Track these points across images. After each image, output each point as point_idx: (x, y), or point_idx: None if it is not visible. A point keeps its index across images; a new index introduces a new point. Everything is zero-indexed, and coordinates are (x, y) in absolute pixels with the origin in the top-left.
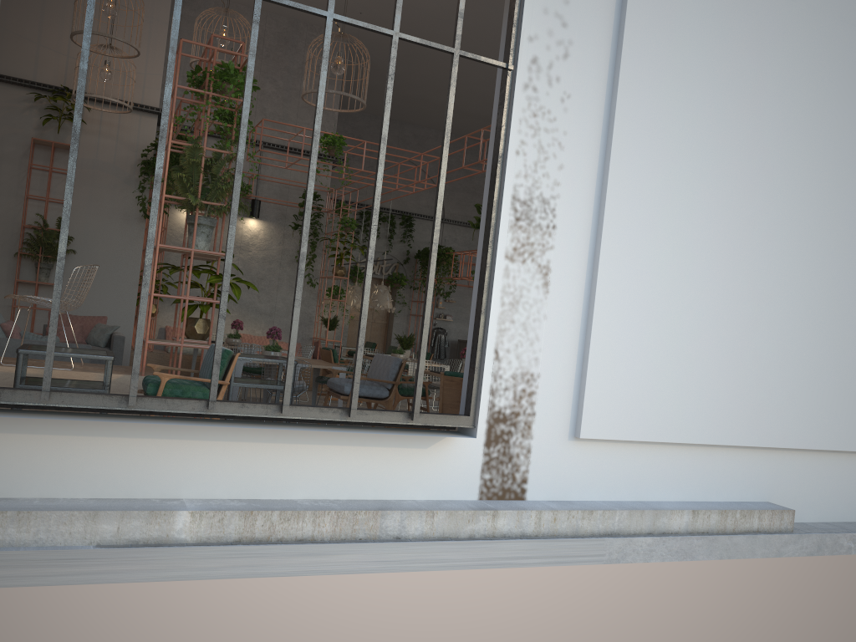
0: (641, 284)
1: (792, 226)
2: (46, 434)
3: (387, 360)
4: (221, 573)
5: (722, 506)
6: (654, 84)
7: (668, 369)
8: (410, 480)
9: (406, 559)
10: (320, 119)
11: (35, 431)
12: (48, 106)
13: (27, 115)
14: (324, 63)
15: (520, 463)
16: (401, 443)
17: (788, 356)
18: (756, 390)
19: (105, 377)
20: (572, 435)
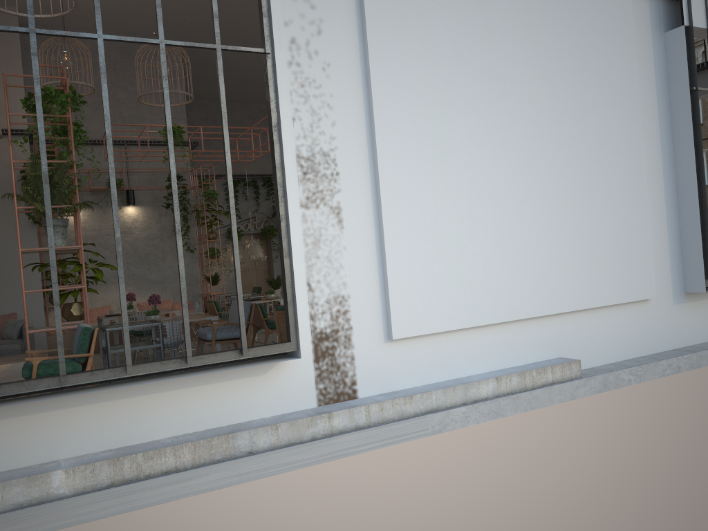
0: (420, 206)
1: (537, 135)
2: None
3: None
4: (100, 514)
5: (521, 369)
6: (399, 42)
7: (456, 269)
8: (256, 403)
9: (260, 468)
10: (109, 125)
11: None
12: None
13: None
14: (103, 77)
15: (347, 370)
16: (242, 374)
17: (554, 239)
18: (532, 271)
19: None
20: (386, 338)
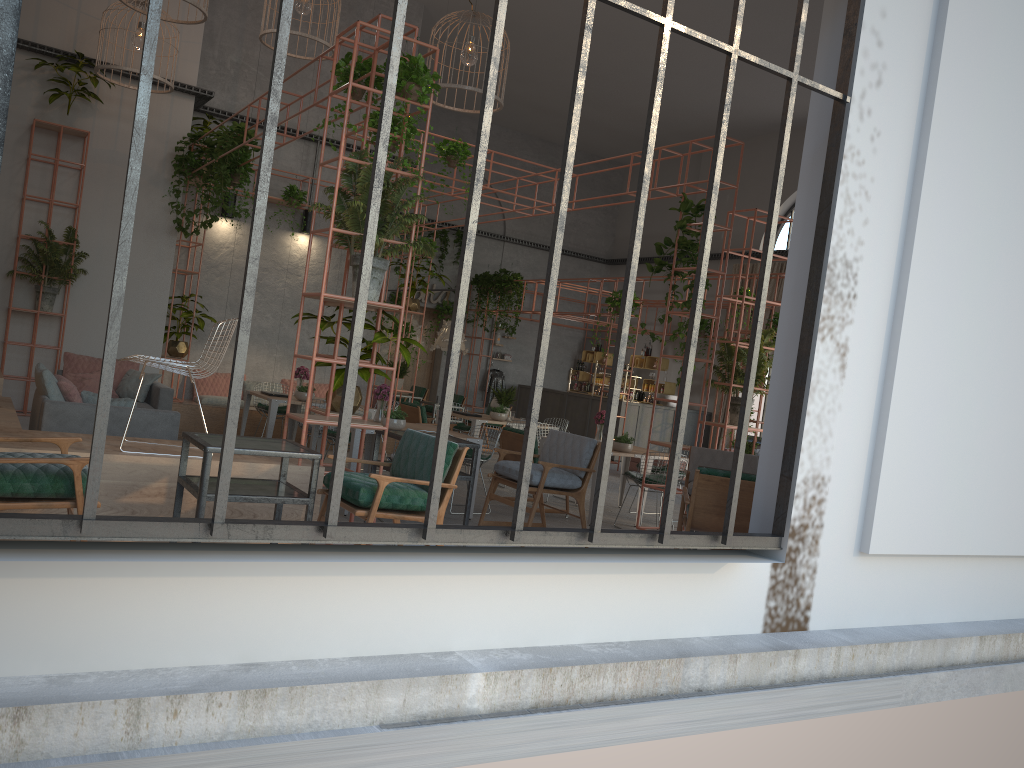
0: (938, 367)
1: None
2: (300, 575)
3: (575, 441)
4: (520, 750)
5: (1001, 629)
6: (966, 123)
7: (956, 467)
8: (694, 613)
9: (711, 717)
10: (650, 161)
11: (288, 572)
12: (54, 77)
13: (23, 88)
14: (659, 86)
15: (805, 586)
16: (688, 568)
17: None
18: None
19: (282, 474)
20: (857, 549)
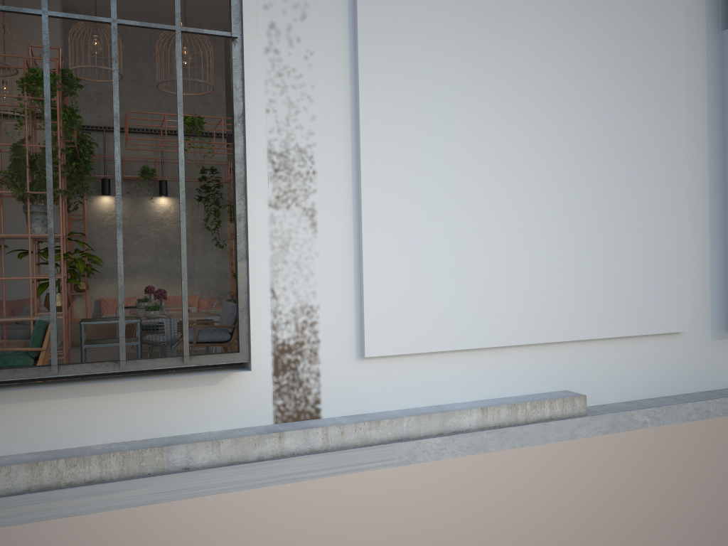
0: (407, 212)
1: (554, 141)
2: None
3: (228, 307)
4: (11, 520)
5: (514, 401)
6: (395, 31)
7: (445, 284)
8: (203, 414)
9: (195, 486)
10: (49, 108)
11: None
12: None
13: None
14: (46, 56)
15: (311, 386)
16: (190, 383)
17: (567, 258)
18: (537, 293)
19: None
20: (359, 355)
